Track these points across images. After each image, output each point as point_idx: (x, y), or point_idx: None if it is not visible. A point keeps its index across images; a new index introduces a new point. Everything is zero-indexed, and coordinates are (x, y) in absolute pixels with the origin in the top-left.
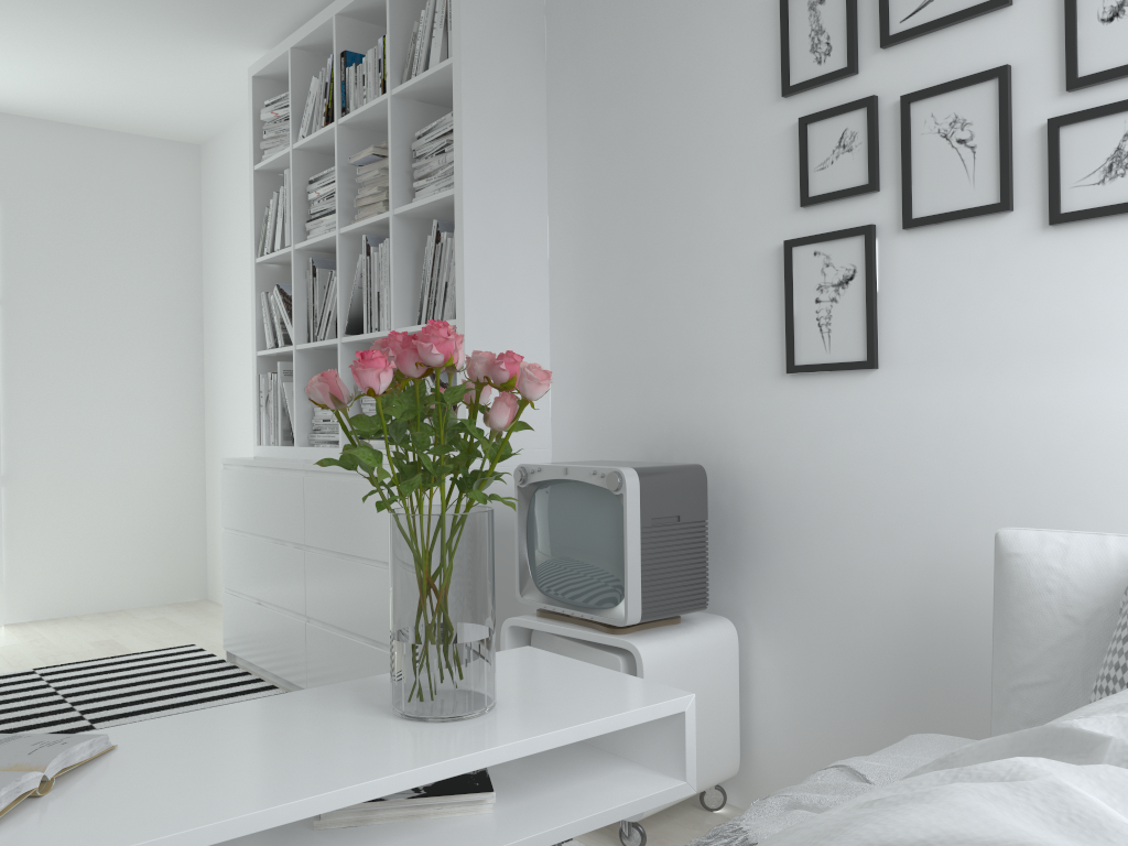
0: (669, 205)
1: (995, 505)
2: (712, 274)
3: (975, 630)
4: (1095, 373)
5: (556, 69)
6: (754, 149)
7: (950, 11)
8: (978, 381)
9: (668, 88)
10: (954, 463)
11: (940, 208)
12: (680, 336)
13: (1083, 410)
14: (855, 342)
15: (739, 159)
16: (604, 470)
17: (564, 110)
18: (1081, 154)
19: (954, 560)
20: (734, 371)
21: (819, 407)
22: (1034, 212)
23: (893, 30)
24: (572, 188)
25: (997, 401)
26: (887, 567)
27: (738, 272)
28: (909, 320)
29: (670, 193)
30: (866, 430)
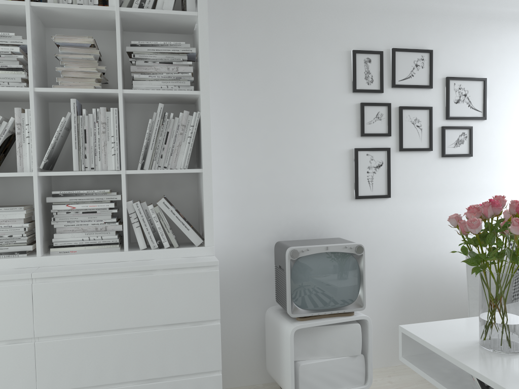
0: (292, 122)
1: (426, 239)
2: (316, 156)
3: (420, 279)
4: (451, 200)
5: (210, 33)
6: (338, 108)
7: (415, 83)
8: (421, 202)
9: (291, 69)
10: (414, 227)
11: (411, 146)
12: (299, 181)
13: (448, 210)
14: (382, 188)
15: (331, 111)
16: (351, 245)
17: (217, 57)
18: (450, 138)
19: (414, 258)
20: (328, 197)
21: (366, 211)
22: (436, 152)
23: (396, 83)
24: (224, 100)
25: (426, 208)
26: (392, 265)
27: (330, 157)
28: (400, 181)
29: (292, 117)
30: (385, 218)
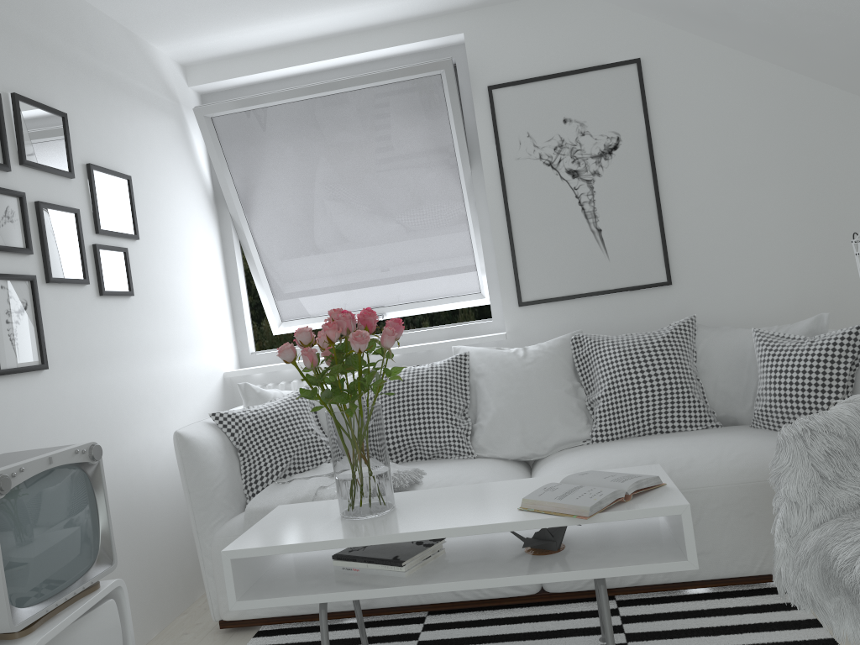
0: None
1: (102, 439)
2: None
3: None
4: (121, 367)
5: None
6: None
7: (52, 165)
8: (87, 373)
9: None
10: (85, 421)
11: (62, 275)
12: None
13: (120, 384)
14: (34, 351)
15: None
16: (84, 447)
17: None
18: (106, 265)
19: None
20: None
21: (15, 399)
22: (93, 287)
23: (27, 157)
24: None
25: (95, 383)
26: None
27: None
28: (55, 338)
29: None
30: (44, 410)
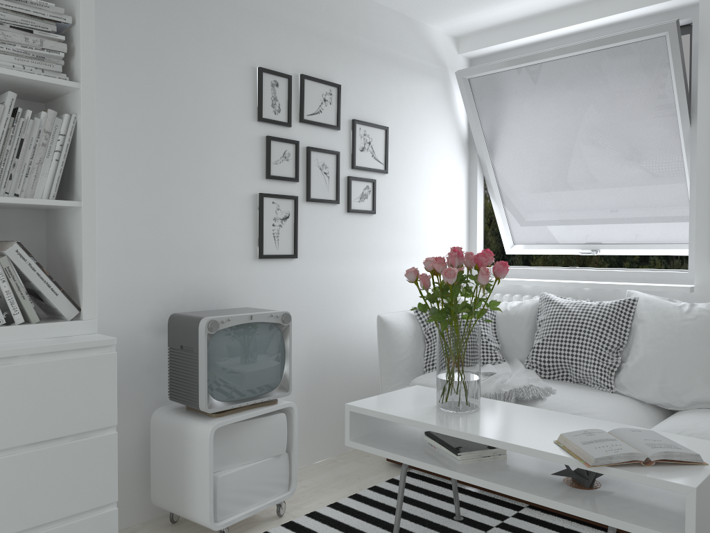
0: (185, 150)
1: (332, 310)
2: (215, 200)
3: (325, 358)
4: (356, 263)
5: None
6: (240, 139)
7: (323, 121)
8: (327, 264)
9: (185, 77)
10: (320, 296)
11: (319, 196)
12: (192, 232)
13: (353, 275)
14: (289, 246)
15: (232, 141)
16: (278, 313)
17: None
18: (355, 191)
19: (320, 333)
20: (228, 256)
21: (271, 274)
22: (343, 206)
23: (305, 117)
24: None
25: (332, 272)
26: (298, 342)
27: (231, 202)
28: (306, 238)
29: (186, 143)
30: (290, 284)
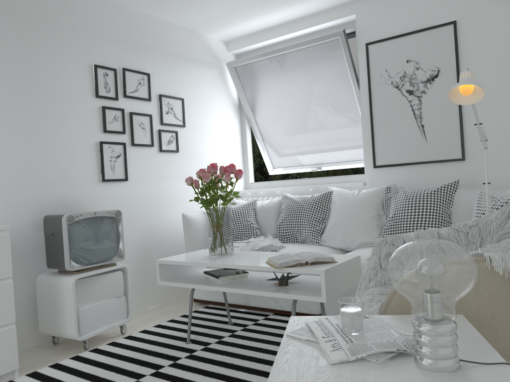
0: (48, 116)
1: (153, 212)
2: (70, 146)
3: (151, 242)
4: (168, 183)
5: None
6: (85, 109)
7: (139, 96)
8: (149, 184)
9: (46, 72)
10: (145, 204)
11: (140, 142)
12: (57, 167)
13: (166, 190)
14: (122, 173)
15: (80, 110)
16: (113, 211)
17: None
18: (164, 138)
19: (146, 227)
20: (81, 180)
21: (111, 191)
22: (156, 148)
23: (127, 94)
24: None
25: (152, 189)
26: (132, 233)
27: (81, 147)
28: (133, 168)
29: (49, 112)
30: (124, 197)
